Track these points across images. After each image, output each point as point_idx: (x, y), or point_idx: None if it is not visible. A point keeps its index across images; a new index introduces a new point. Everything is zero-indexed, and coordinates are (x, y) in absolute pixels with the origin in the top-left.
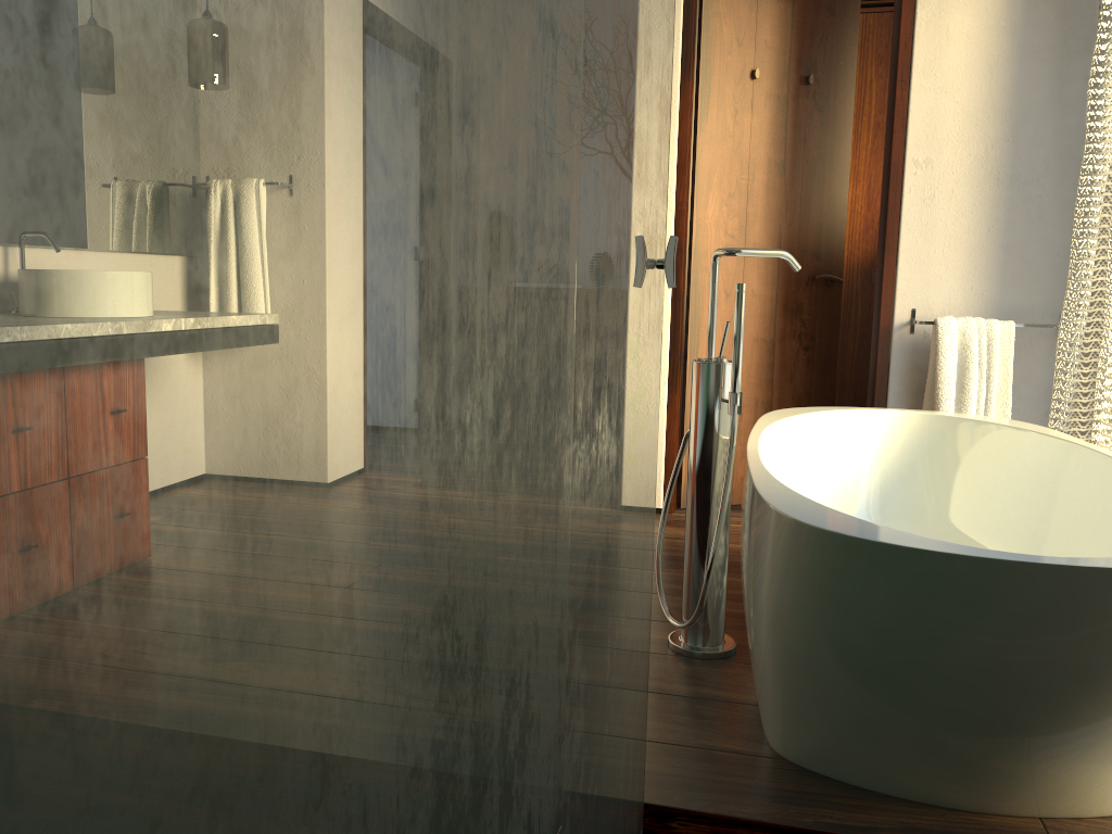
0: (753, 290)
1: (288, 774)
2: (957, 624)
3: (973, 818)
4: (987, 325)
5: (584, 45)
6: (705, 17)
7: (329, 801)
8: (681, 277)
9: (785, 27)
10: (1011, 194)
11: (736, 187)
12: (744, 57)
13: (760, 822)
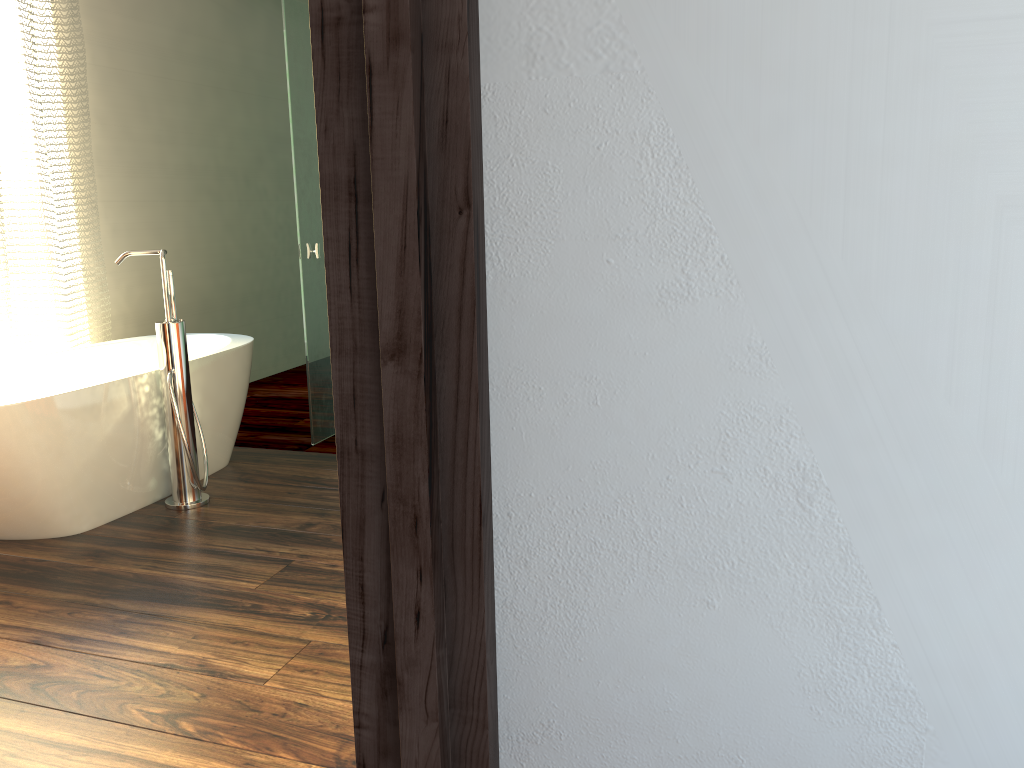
0: None
1: None
2: None
3: None
4: None
5: None
6: None
7: None
8: None
9: None
10: None
11: None
12: None
13: (266, 448)
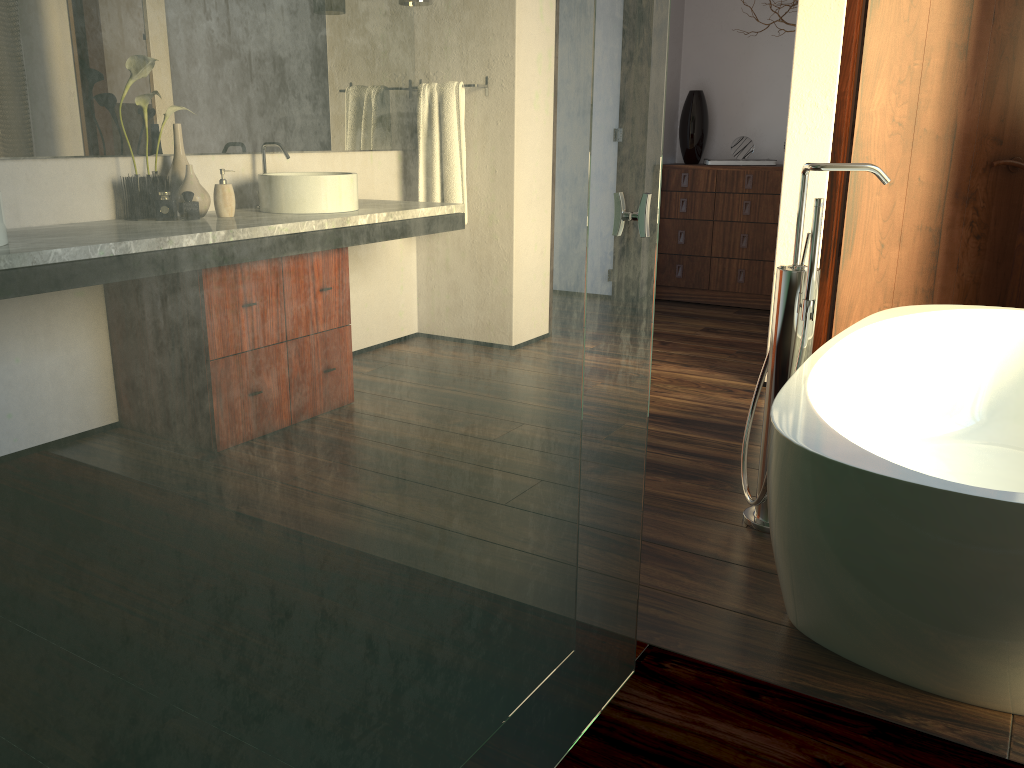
0: (919, 178)
1: (40, 596)
2: (899, 537)
3: (944, 703)
4: None
5: (430, 107)
6: None
7: (83, 611)
8: None
9: None
10: None
11: (908, 73)
12: None
13: (742, 675)
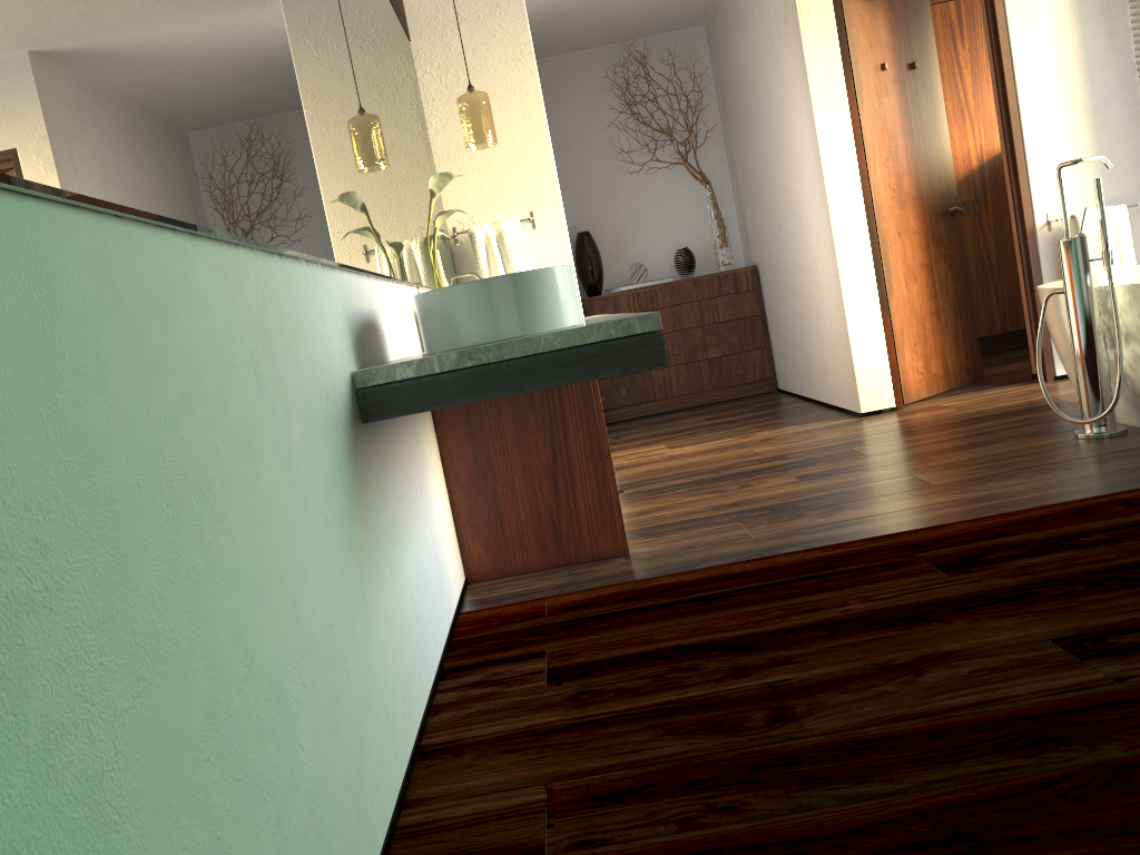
0: (912, 228)
1: None
2: None
3: None
4: (1109, 210)
5: None
6: (848, 30)
7: None
8: (874, 226)
9: (893, 29)
10: (1095, 118)
11: (889, 152)
12: (874, 55)
13: None
